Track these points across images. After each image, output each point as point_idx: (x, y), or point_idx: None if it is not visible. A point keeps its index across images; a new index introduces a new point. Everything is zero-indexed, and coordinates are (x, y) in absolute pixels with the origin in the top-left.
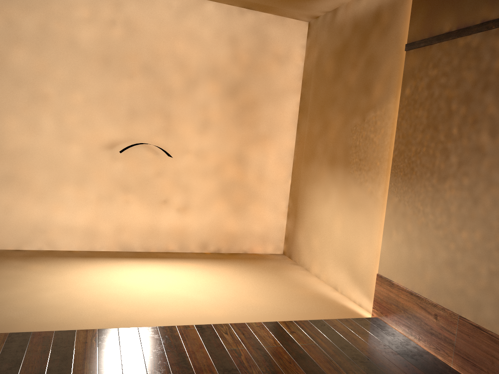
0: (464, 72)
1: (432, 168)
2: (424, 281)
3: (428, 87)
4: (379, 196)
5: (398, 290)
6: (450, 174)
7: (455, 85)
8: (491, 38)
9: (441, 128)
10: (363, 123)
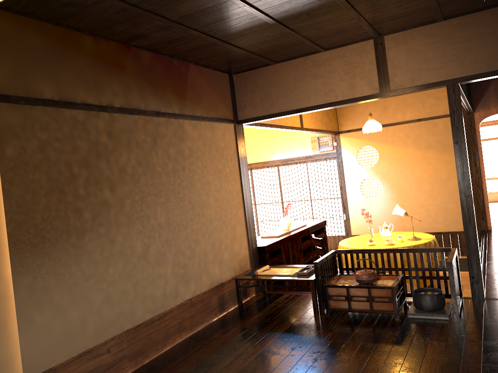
0: (77, 141)
1: (68, 228)
2: (88, 333)
3: (41, 149)
4: None
5: (64, 368)
6: (87, 229)
7: (72, 151)
8: (94, 118)
9: (68, 190)
10: None
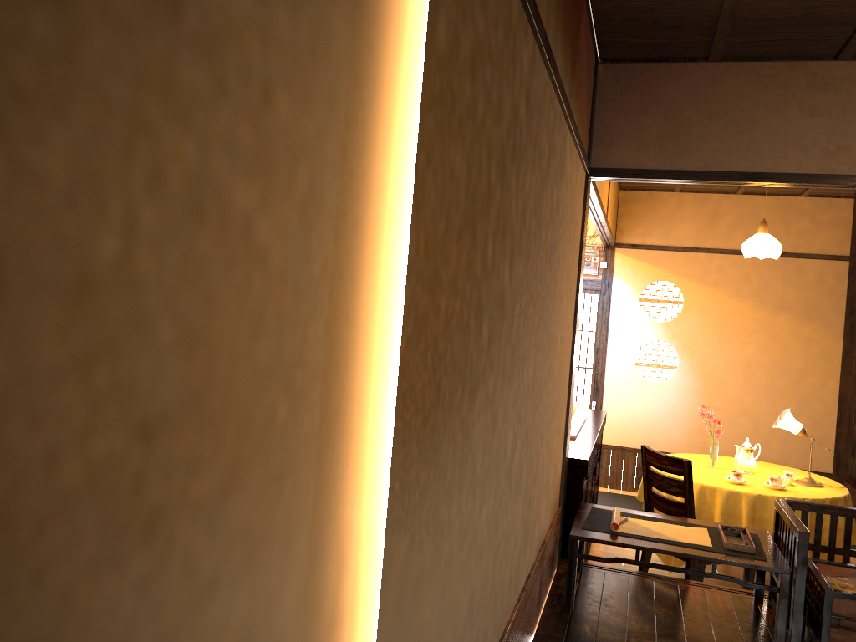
0: (504, 86)
1: (465, 367)
2: None
3: (471, 69)
4: (287, 617)
5: None
6: (480, 375)
7: (496, 111)
8: (523, 35)
9: (479, 237)
10: (170, 34)
